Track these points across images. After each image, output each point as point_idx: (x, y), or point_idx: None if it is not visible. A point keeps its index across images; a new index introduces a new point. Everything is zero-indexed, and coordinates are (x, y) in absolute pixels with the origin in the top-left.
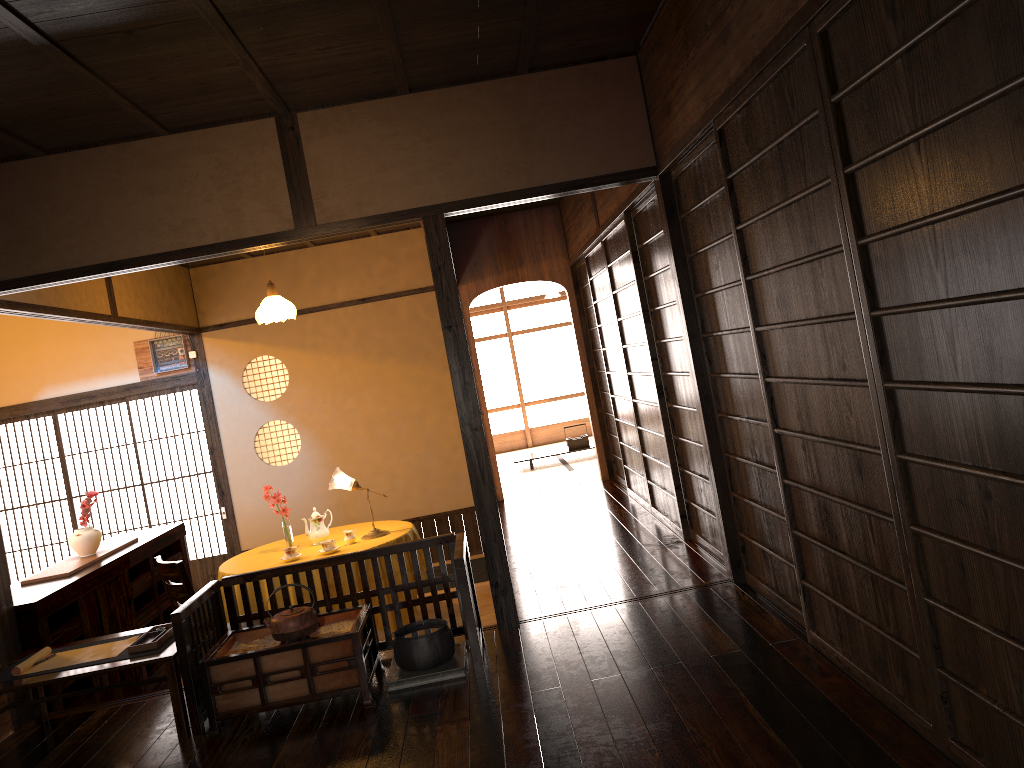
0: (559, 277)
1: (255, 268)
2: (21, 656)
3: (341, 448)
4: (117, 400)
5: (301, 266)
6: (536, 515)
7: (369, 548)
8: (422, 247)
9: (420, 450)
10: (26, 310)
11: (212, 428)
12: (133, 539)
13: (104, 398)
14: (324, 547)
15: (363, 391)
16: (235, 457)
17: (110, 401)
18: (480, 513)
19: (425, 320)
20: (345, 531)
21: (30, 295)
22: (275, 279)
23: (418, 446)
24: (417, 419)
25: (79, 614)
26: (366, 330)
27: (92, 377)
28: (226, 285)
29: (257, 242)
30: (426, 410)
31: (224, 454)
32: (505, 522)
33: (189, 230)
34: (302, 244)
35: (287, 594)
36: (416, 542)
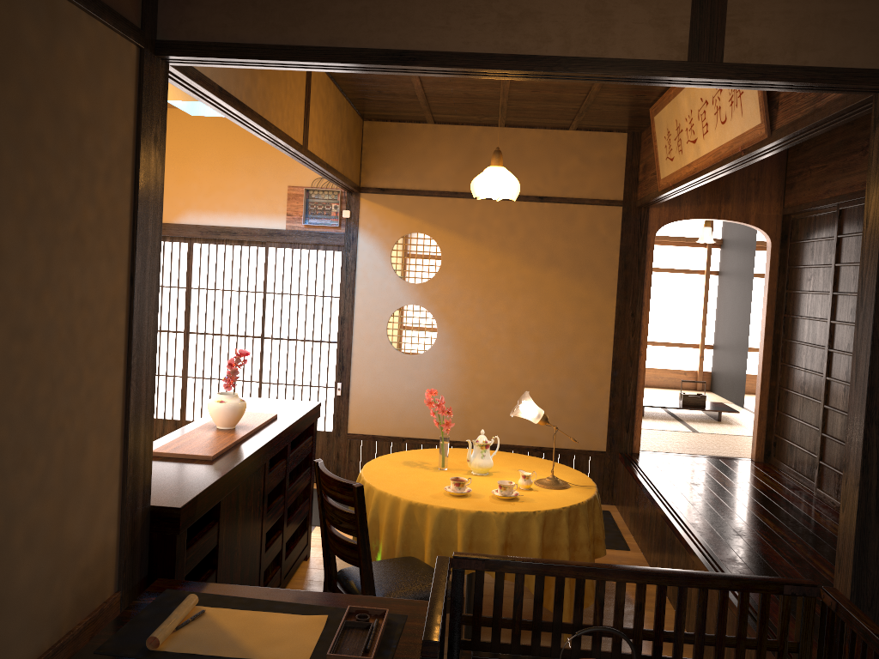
0: (766, 224)
1: (433, 136)
2: (151, 591)
3: (477, 352)
4: (257, 243)
5: (483, 145)
6: (705, 493)
7: (560, 507)
8: (620, 155)
9: (562, 376)
10: (234, 107)
11: (347, 297)
12: (273, 416)
13: (245, 238)
14: (502, 489)
15: (516, 297)
16: (364, 334)
17: (249, 242)
18: (858, 562)
19: (603, 236)
20: (521, 471)
21: (240, 90)
22: (452, 153)
23: (561, 371)
24: (567, 342)
25: (218, 519)
26: (536, 232)
27: (237, 213)
28: (398, 148)
29: (625, 69)
30: (579, 335)
31: (353, 327)
32: (668, 492)
33: (527, 28)
34: (493, 121)
35: (541, 604)
36: (755, 582)
